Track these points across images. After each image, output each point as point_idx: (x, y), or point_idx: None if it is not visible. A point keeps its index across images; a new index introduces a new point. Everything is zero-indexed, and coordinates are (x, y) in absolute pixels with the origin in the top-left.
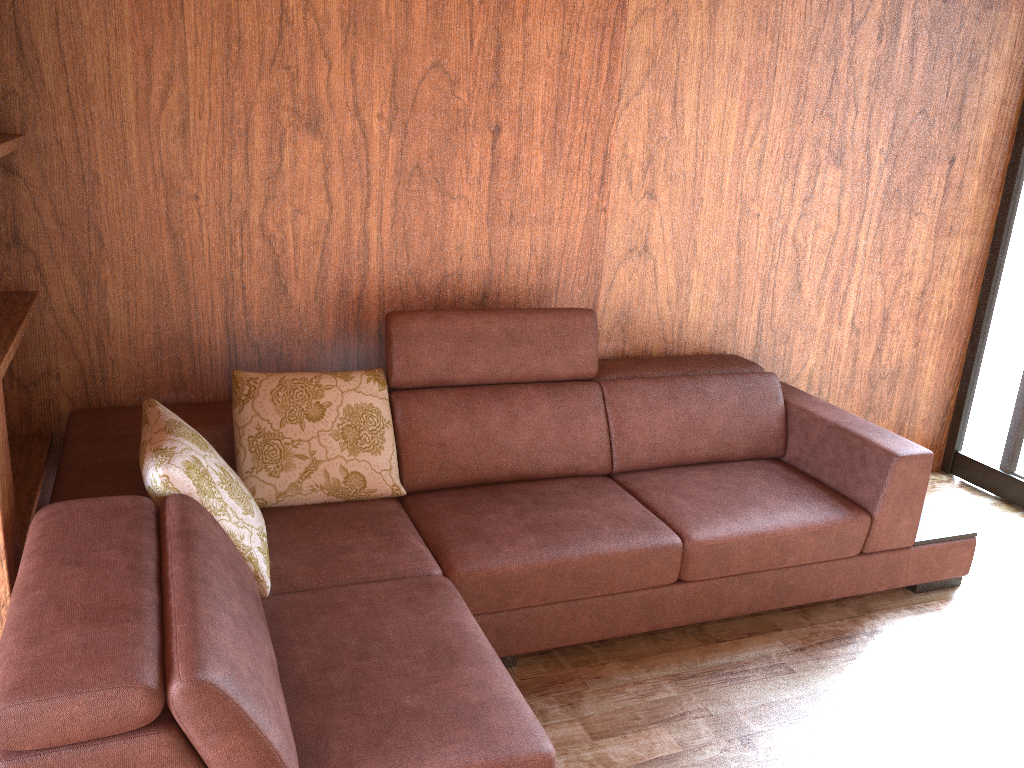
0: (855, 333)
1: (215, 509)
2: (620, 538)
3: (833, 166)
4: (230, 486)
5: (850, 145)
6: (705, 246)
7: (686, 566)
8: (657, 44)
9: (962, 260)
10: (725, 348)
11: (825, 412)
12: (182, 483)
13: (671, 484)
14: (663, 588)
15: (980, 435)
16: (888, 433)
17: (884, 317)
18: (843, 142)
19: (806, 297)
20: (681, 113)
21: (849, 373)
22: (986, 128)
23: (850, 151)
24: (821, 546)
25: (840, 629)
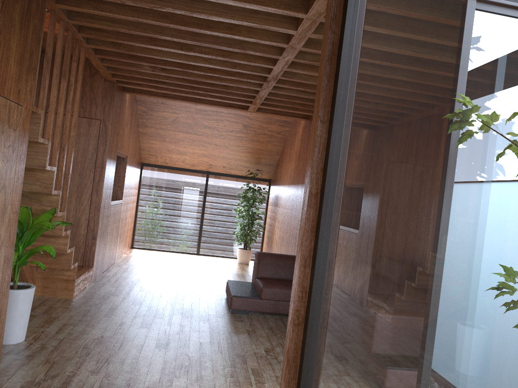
0: None
1: None
2: None
3: None
4: None
5: None
6: None
7: None
8: None
9: None
10: None
11: None
12: None
13: None
14: None
15: None
16: None
17: None
18: None
19: None
20: None
21: None
22: None
23: None
24: None
25: None
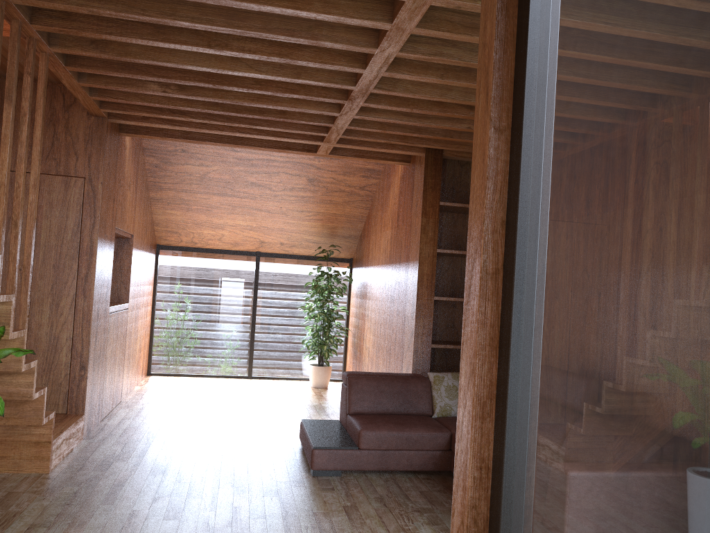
0: None
1: (434, 388)
2: None
3: None
4: (449, 389)
5: None
6: None
7: None
8: None
9: None
10: None
11: None
12: (431, 377)
13: None
14: None
15: None
16: None
17: None
18: None
19: None
20: None
21: None
22: None
23: None
24: None
25: None
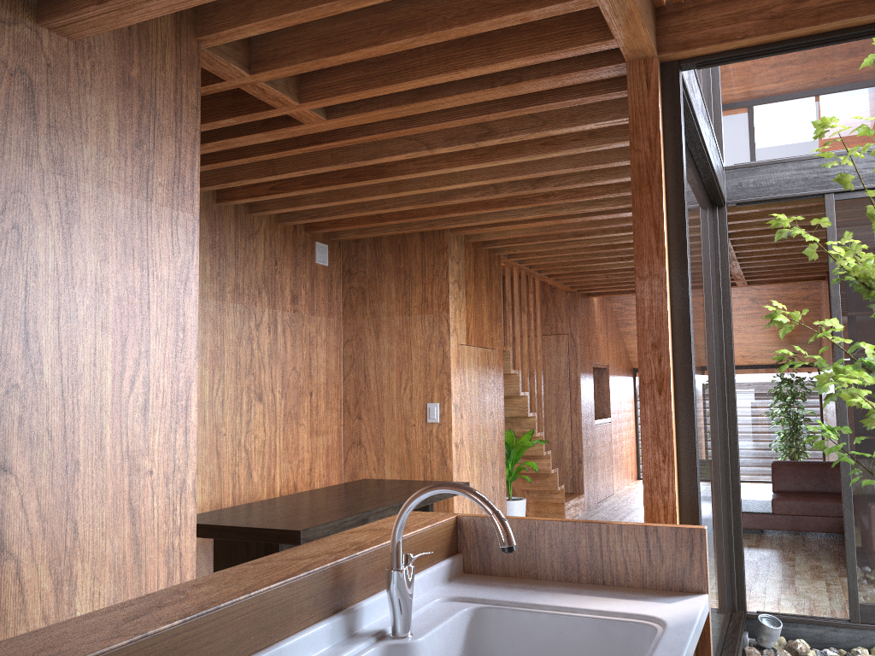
0: None
1: None
2: None
3: None
4: None
5: None
6: None
7: None
8: None
9: None
10: None
11: None
12: None
13: None
14: None
15: None
16: None
17: None
18: None
19: None
20: None
21: None
22: None
23: None
24: None
25: None
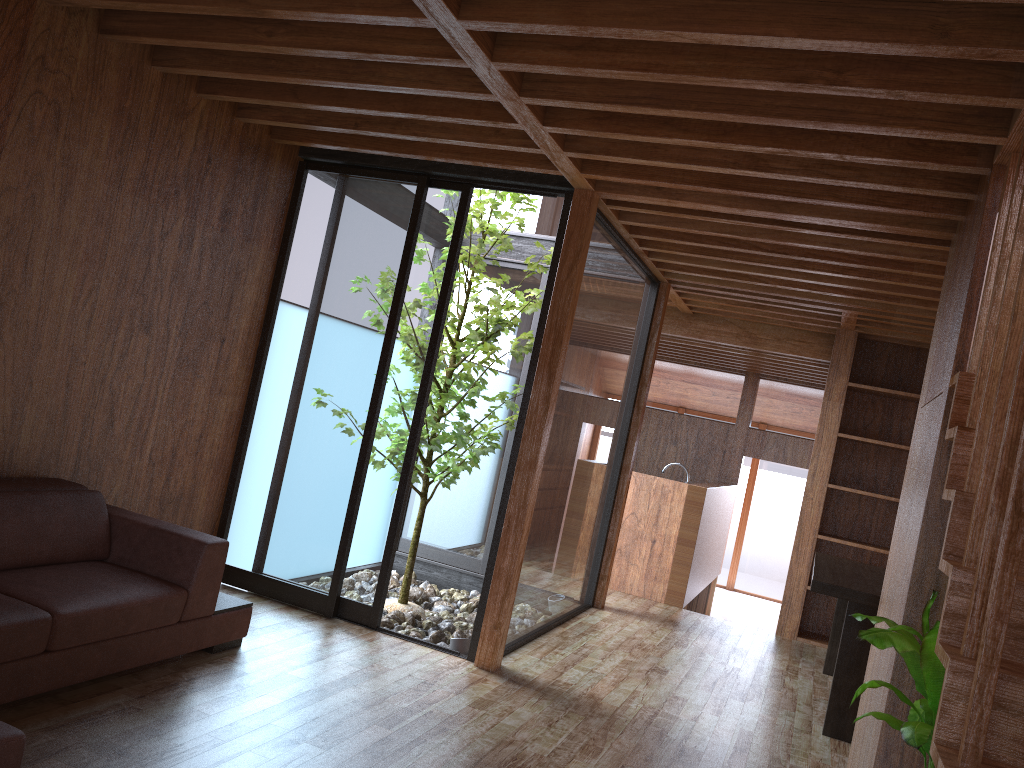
0: (152, 465)
1: None
2: (0, 615)
3: (143, 333)
4: None
5: (156, 319)
6: (40, 384)
7: (54, 637)
8: (17, 216)
9: (227, 414)
10: (49, 473)
11: (144, 519)
12: None
13: (25, 579)
14: (33, 658)
15: (238, 546)
16: (195, 531)
17: (173, 453)
18: (152, 316)
19: (117, 433)
20: (31, 273)
21: (146, 498)
22: (245, 321)
23: (156, 323)
24: (154, 615)
25: (167, 681)
